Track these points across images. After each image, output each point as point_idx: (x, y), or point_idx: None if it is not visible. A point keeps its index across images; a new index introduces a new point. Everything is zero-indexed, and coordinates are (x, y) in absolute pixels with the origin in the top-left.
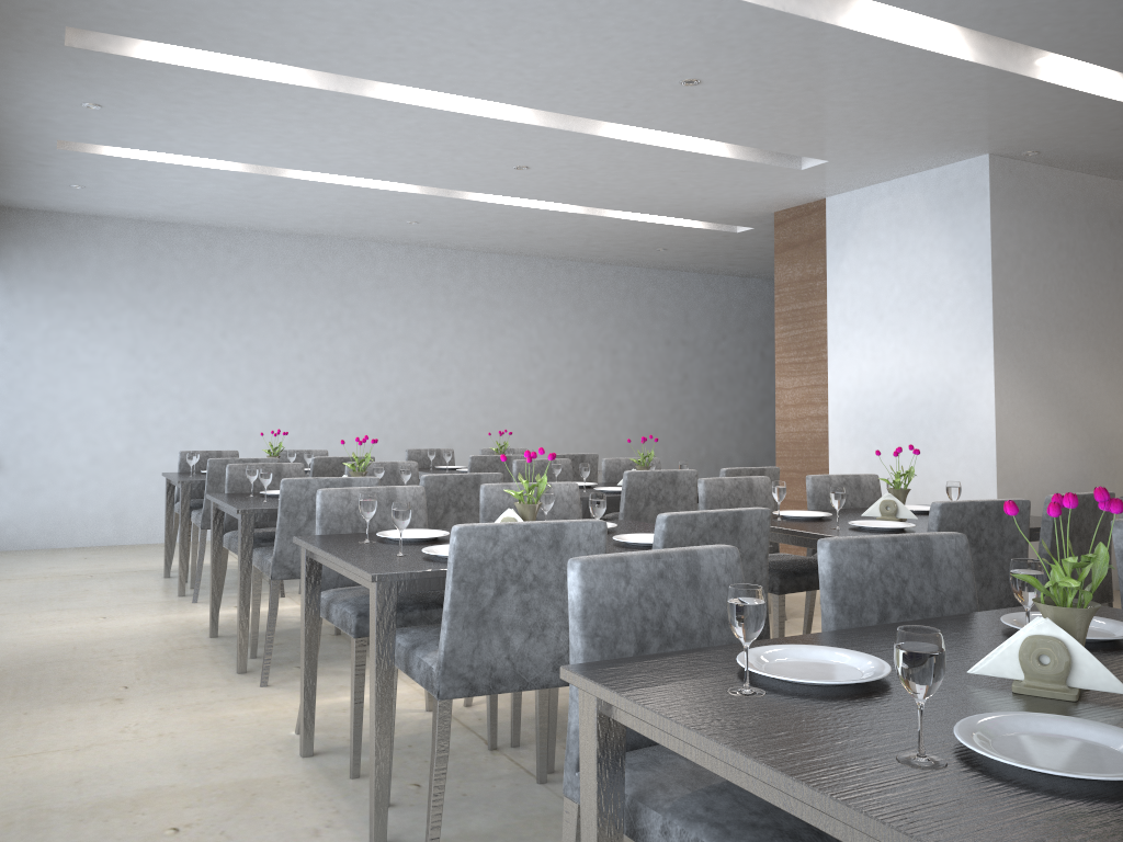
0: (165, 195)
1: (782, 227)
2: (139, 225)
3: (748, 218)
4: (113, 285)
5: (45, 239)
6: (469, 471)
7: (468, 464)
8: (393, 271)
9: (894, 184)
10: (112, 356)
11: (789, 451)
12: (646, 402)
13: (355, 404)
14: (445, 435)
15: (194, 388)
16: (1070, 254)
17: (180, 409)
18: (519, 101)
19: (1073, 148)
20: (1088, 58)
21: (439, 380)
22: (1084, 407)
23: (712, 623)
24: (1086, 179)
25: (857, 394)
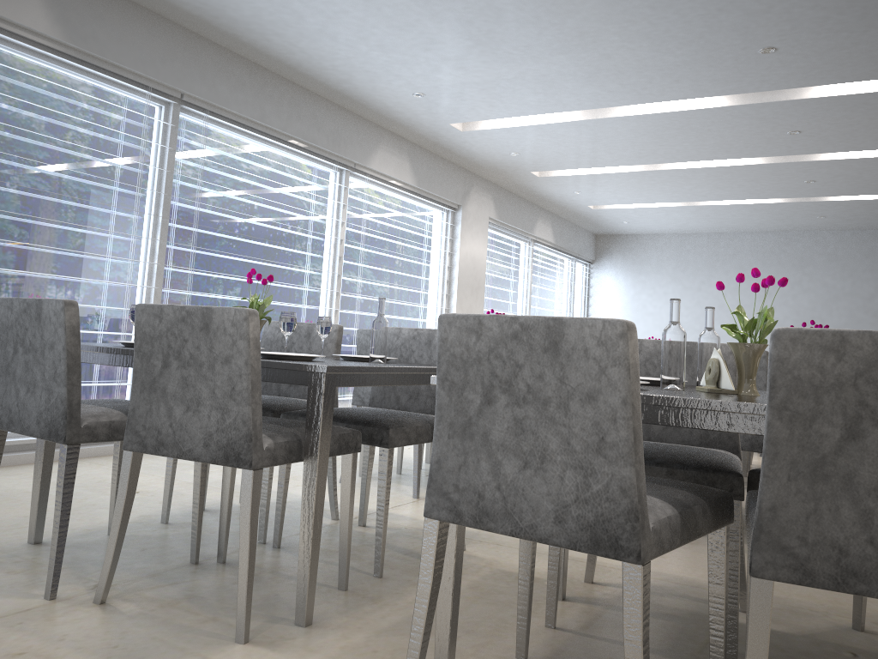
0: (666, 221)
1: None
2: (677, 236)
3: None
4: (664, 270)
5: (632, 249)
6: None
7: None
8: (840, 249)
9: None
10: (663, 308)
11: None
12: None
13: None
14: None
15: None
16: None
17: None
18: (730, 157)
19: None
20: None
21: None
22: None
23: None
24: None
25: None
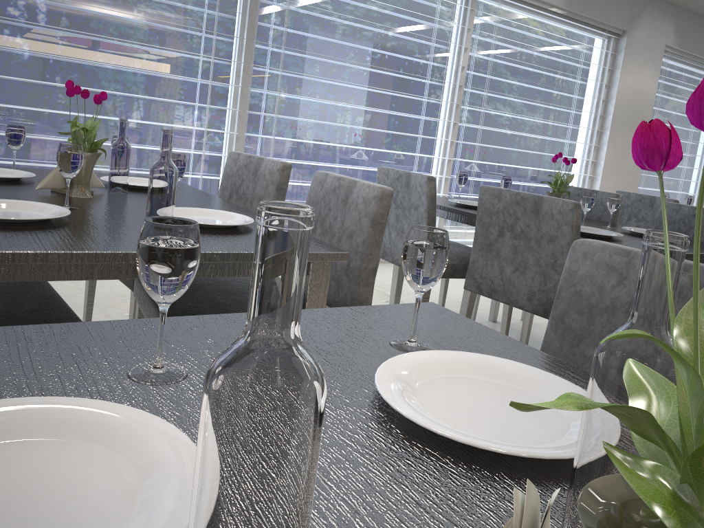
0: None
1: None
2: None
3: None
4: None
5: None
6: None
7: None
8: None
9: None
10: None
11: None
12: None
13: None
14: None
15: None
16: None
17: None
18: None
19: None
20: None
21: None
22: None
23: (592, 216)
24: None
25: None
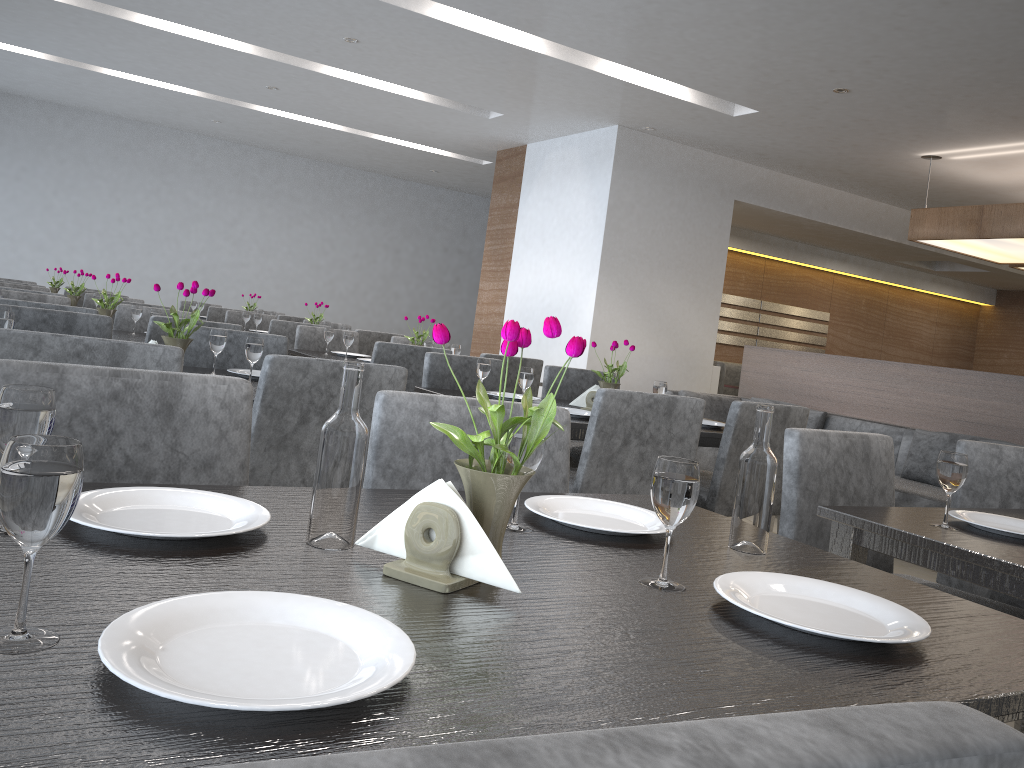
0: (2, 72)
1: (500, 163)
2: None
3: (481, 153)
4: None
5: None
6: (207, 318)
7: (207, 313)
8: (209, 160)
9: (565, 140)
10: None
11: (479, 338)
12: (420, 296)
13: (164, 264)
14: (240, 300)
15: (25, 233)
16: (681, 210)
17: (11, 248)
18: (234, 36)
19: (676, 129)
20: (621, 62)
21: (240, 255)
22: (674, 326)
23: None
24: (705, 155)
25: (522, 298)
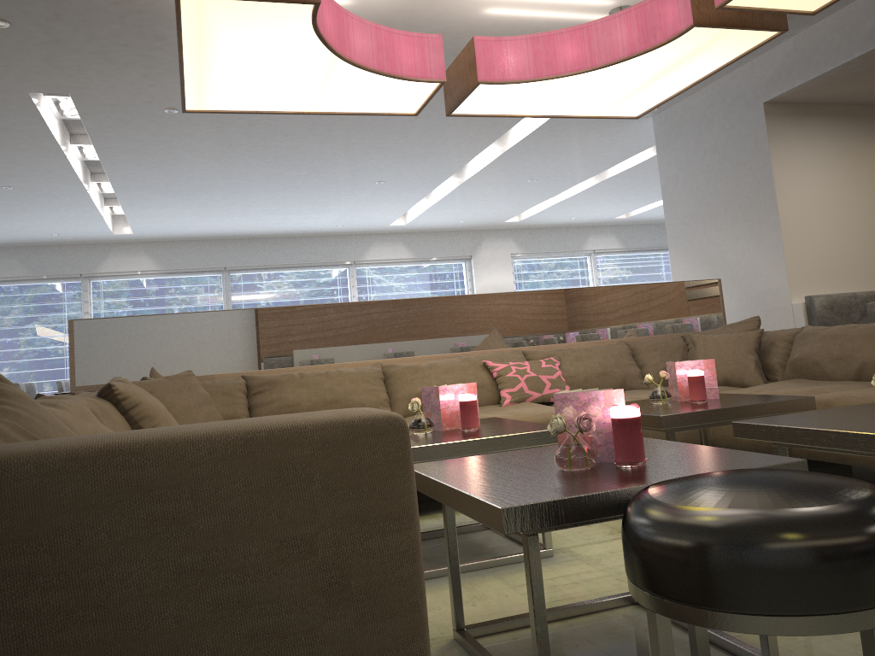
0: None
1: None
2: None
3: None
4: None
5: None
6: None
7: None
8: None
9: None
10: None
11: None
12: None
13: None
14: None
15: None
16: (714, 153)
17: None
18: (560, 191)
19: None
20: (483, 147)
21: None
22: (737, 272)
23: None
24: (720, 82)
25: None
